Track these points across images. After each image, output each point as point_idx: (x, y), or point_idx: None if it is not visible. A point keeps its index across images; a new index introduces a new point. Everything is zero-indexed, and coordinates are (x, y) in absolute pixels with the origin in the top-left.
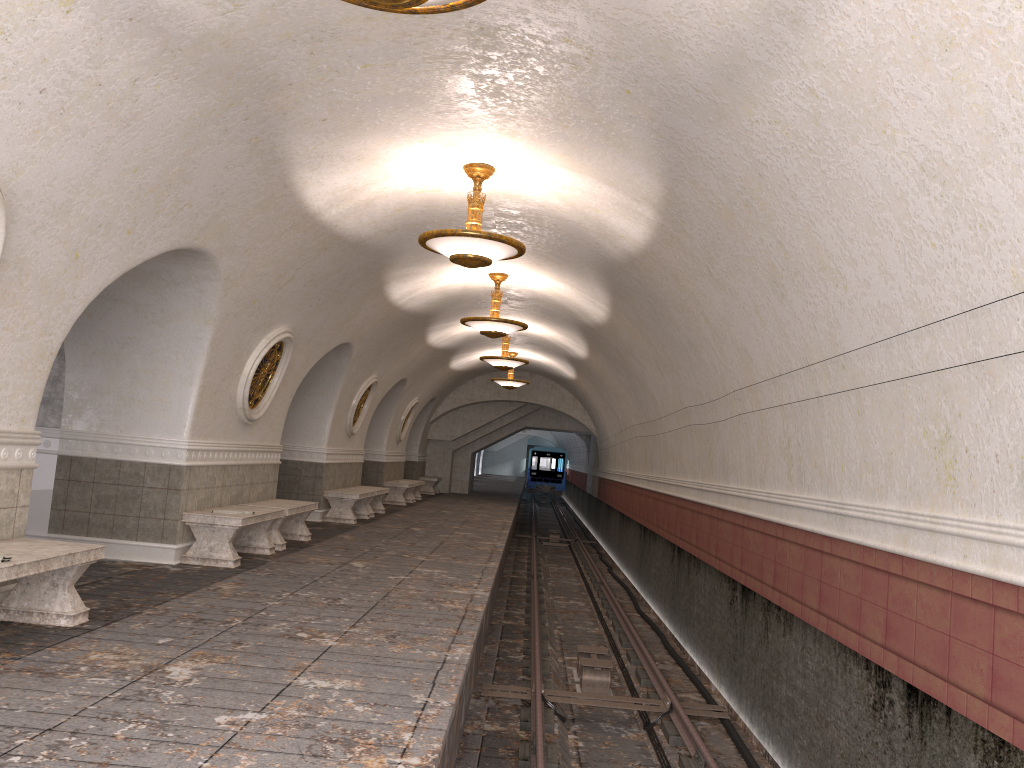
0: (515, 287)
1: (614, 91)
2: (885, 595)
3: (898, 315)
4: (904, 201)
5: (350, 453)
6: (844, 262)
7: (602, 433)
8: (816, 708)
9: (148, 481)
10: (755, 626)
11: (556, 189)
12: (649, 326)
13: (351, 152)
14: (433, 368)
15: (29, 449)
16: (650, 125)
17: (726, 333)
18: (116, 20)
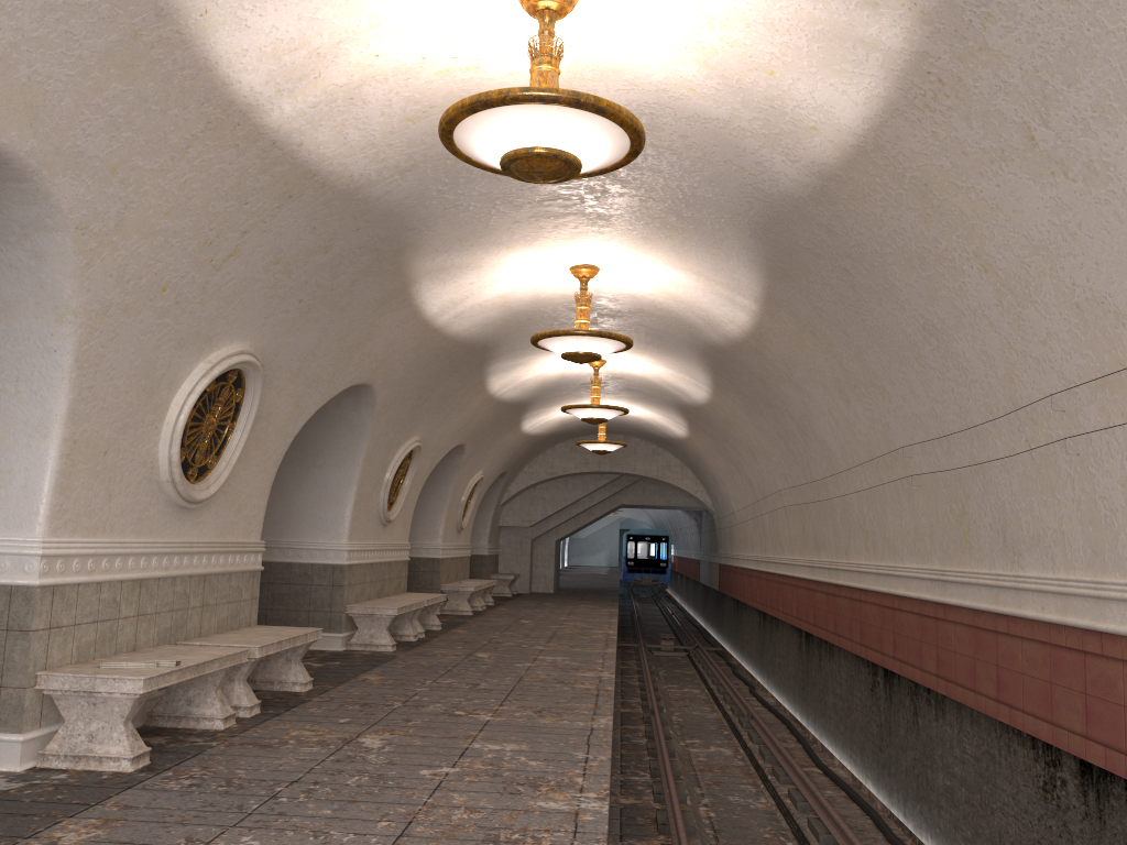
0: (609, 292)
1: None
2: None
3: None
4: None
5: (387, 548)
6: None
7: (723, 507)
8: None
9: None
10: None
11: (694, 34)
12: (834, 320)
13: None
14: (500, 431)
15: None
16: None
17: (1043, 279)
18: None
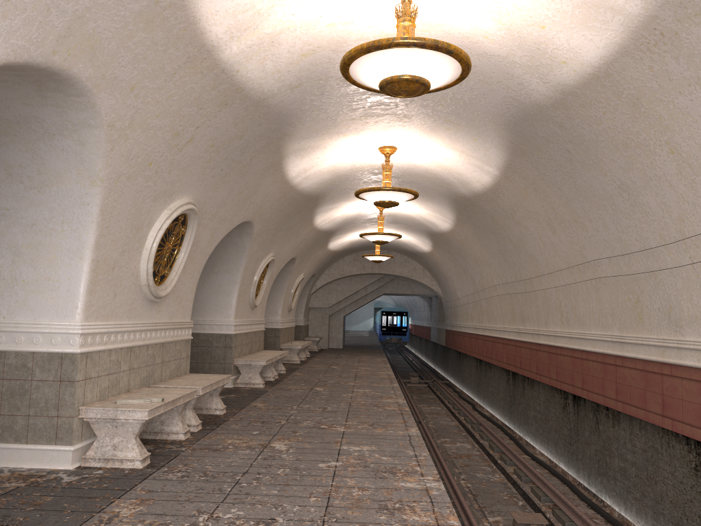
0: (399, 162)
1: None
2: None
3: None
4: None
5: (254, 323)
6: None
7: (450, 294)
8: None
9: (37, 373)
10: None
11: (496, 2)
12: (552, 181)
13: None
14: (316, 248)
15: None
16: None
17: None
18: None
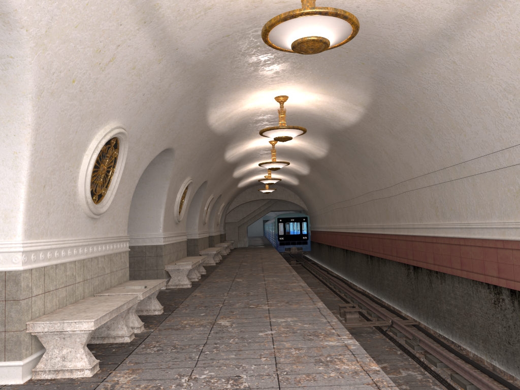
0: (279, 145)
1: (356, 63)
2: (496, 257)
3: (492, 145)
4: (495, 101)
5: (204, 232)
6: (464, 125)
7: (311, 209)
8: (463, 310)
9: (147, 253)
10: (424, 283)
11: (315, 102)
12: (350, 157)
13: (231, 98)
14: (231, 188)
15: (127, 243)
16: (370, 75)
17: (397, 157)
18: (172, 63)
